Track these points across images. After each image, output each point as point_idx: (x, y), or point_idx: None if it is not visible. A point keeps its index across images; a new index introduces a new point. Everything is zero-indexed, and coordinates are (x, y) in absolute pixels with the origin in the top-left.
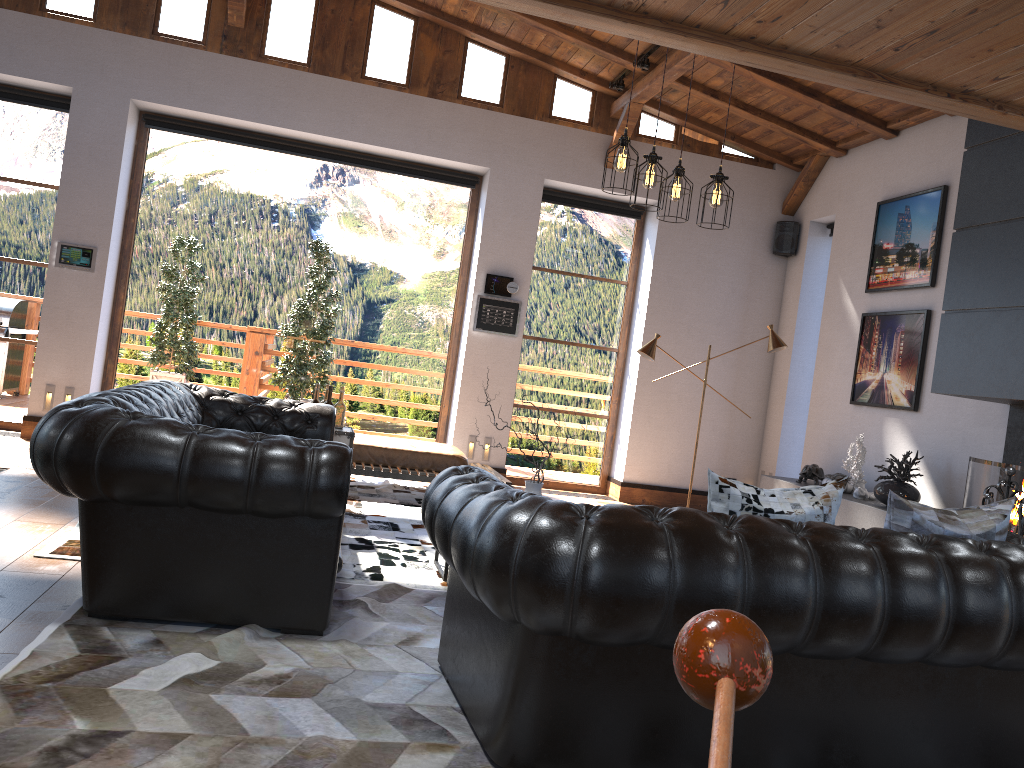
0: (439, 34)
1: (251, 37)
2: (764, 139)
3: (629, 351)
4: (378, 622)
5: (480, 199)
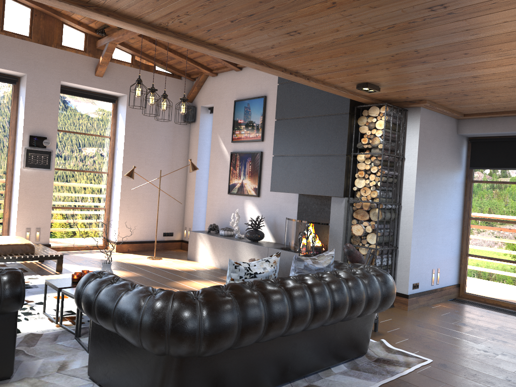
0: None
1: None
2: (177, 65)
3: (114, 173)
4: (37, 360)
5: (20, 91)
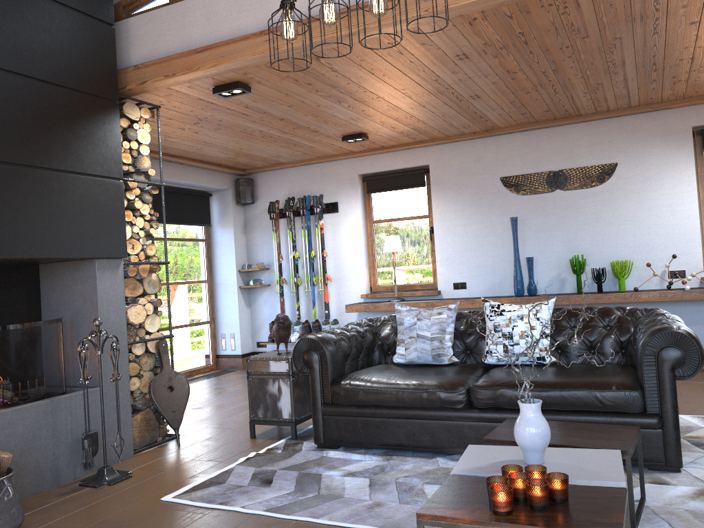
0: None
1: None
2: None
3: None
4: None
5: None
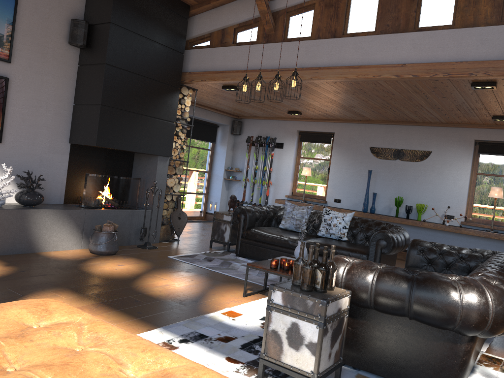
0: None
1: None
2: None
3: None
4: None
5: None
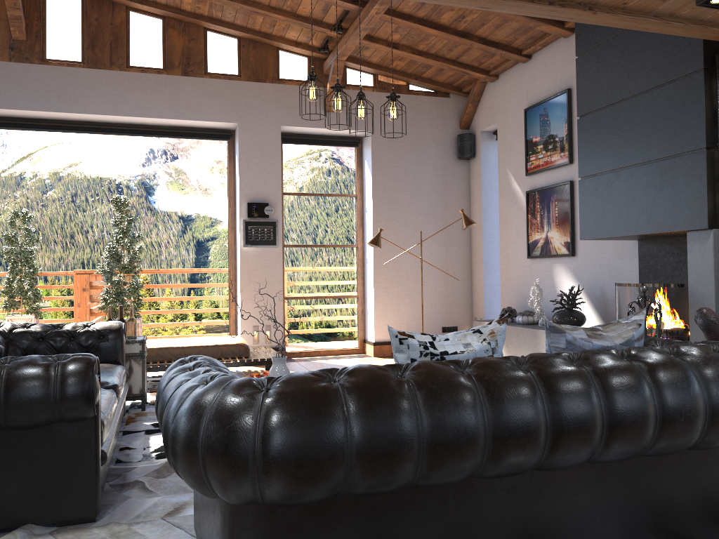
0: (183, 27)
1: (33, 46)
2: (438, 76)
3: (365, 245)
4: (151, 498)
5: (235, 148)
